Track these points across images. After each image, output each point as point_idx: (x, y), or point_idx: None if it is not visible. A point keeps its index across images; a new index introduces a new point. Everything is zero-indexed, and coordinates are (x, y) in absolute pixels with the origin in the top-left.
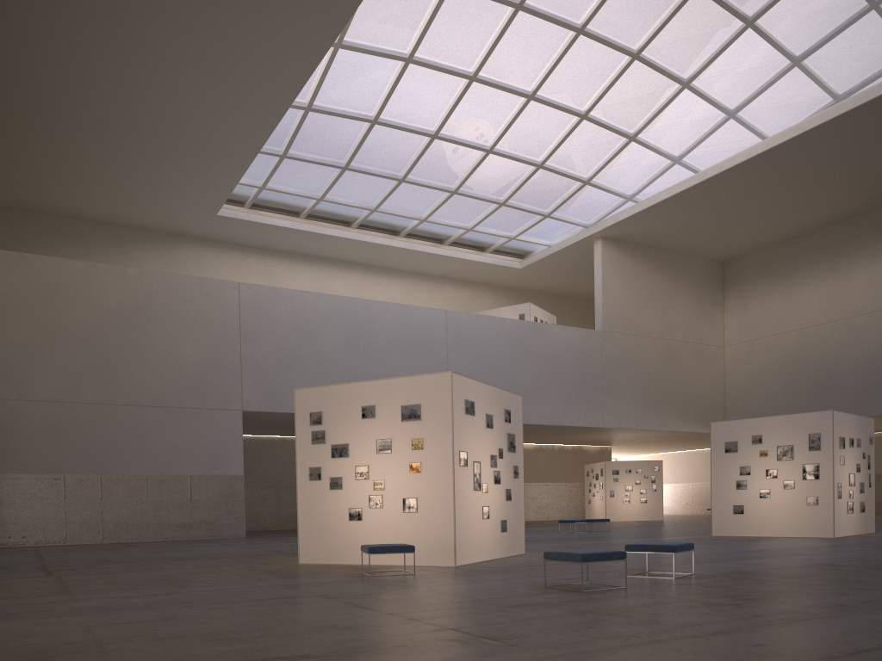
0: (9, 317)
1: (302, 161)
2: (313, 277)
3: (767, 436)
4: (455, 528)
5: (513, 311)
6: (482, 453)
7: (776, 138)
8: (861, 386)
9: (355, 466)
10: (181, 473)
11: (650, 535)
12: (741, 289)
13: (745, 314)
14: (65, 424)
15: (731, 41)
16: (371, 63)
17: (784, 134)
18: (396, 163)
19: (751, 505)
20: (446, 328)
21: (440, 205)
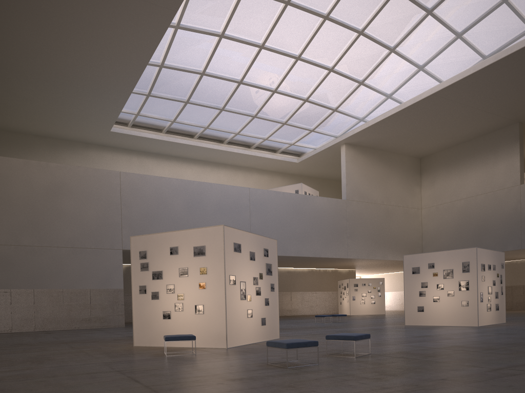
0: None
1: (160, 98)
2: (172, 168)
3: (437, 264)
4: (226, 324)
5: (292, 188)
6: (247, 276)
7: (447, 82)
8: (503, 232)
9: (166, 285)
10: (84, 288)
11: (368, 325)
12: (431, 174)
13: (434, 189)
14: (11, 258)
15: (419, 23)
16: (199, 38)
17: (451, 79)
18: (218, 99)
19: (428, 306)
20: (249, 198)
21: (246, 124)
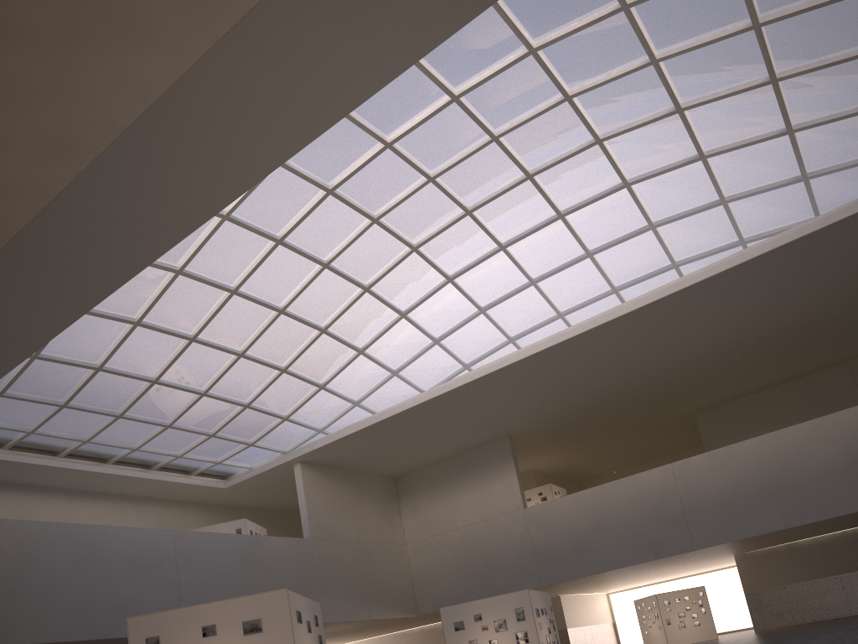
0: None
1: (20, 399)
2: (14, 504)
3: (484, 614)
4: None
5: (230, 527)
6: None
7: (433, 392)
8: (516, 568)
9: None
10: None
11: None
12: (412, 498)
13: (419, 517)
14: None
15: (392, 325)
16: (102, 323)
17: (438, 390)
18: (115, 402)
19: None
20: (174, 546)
21: (154, 436)
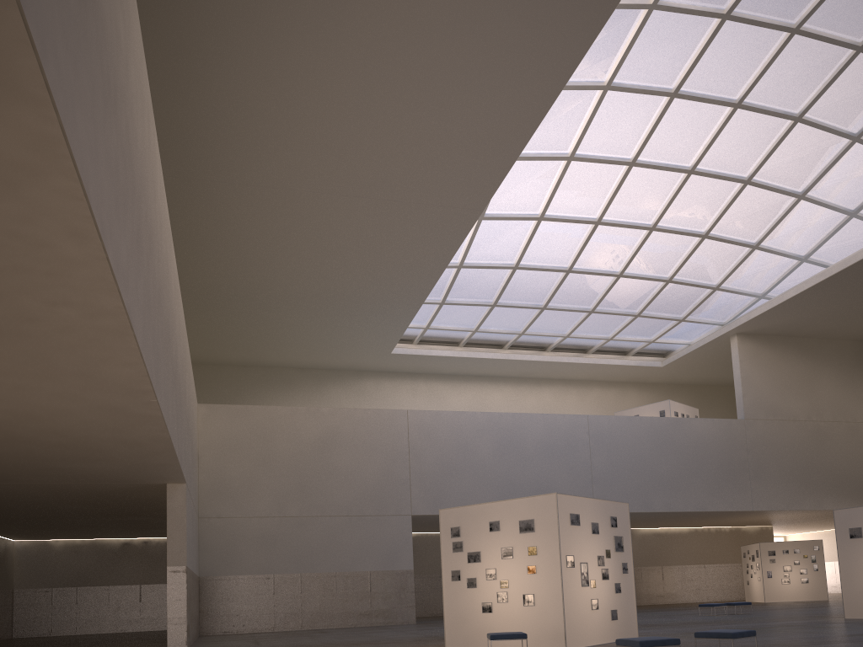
0: (236, 454)
1: (458, 305)
2: (473, 393)
3: None
4: (564, 618)
5: (654, 409)
6: (589, 554)
7: None
8: None
9: (485, 569)
10: (362, 570)
11: (784, 618)
12: None
13: None
14: (274, 534)
15: (840, 156)
16: (509, 225)
17: None
18: (537, 295)
19: None
20: (588, 430)
21: (580, 323)
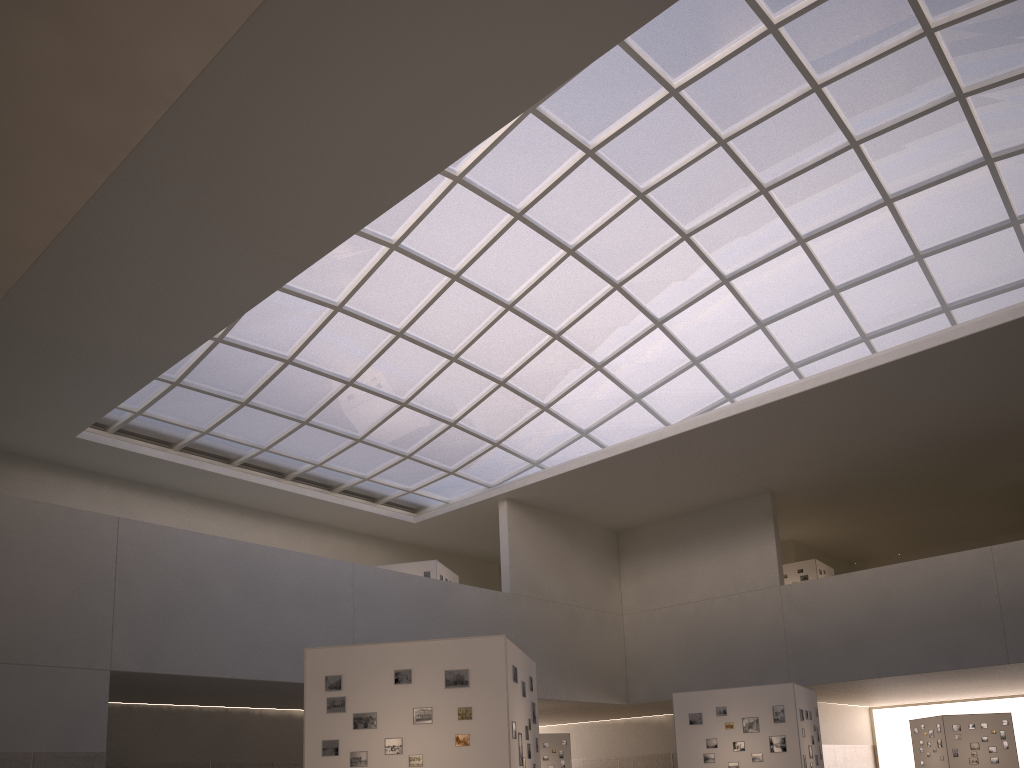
0: None
1: (197, 391)
2: (179, 515)
3: (731, 708)
4: None
5: (417, 568)
6: (521, 723)
7: (685, 425)
8: (760, 659)
9: (385, 739)
10: (22, 750)
11: None
12: (636, 559)
13: (642, 583)
14: None
15: (642, 336)
16: (298, 305)
17: (692, 422)
18: (302, 404)
19: None
20: (353, 582)
21: (341, 451)
